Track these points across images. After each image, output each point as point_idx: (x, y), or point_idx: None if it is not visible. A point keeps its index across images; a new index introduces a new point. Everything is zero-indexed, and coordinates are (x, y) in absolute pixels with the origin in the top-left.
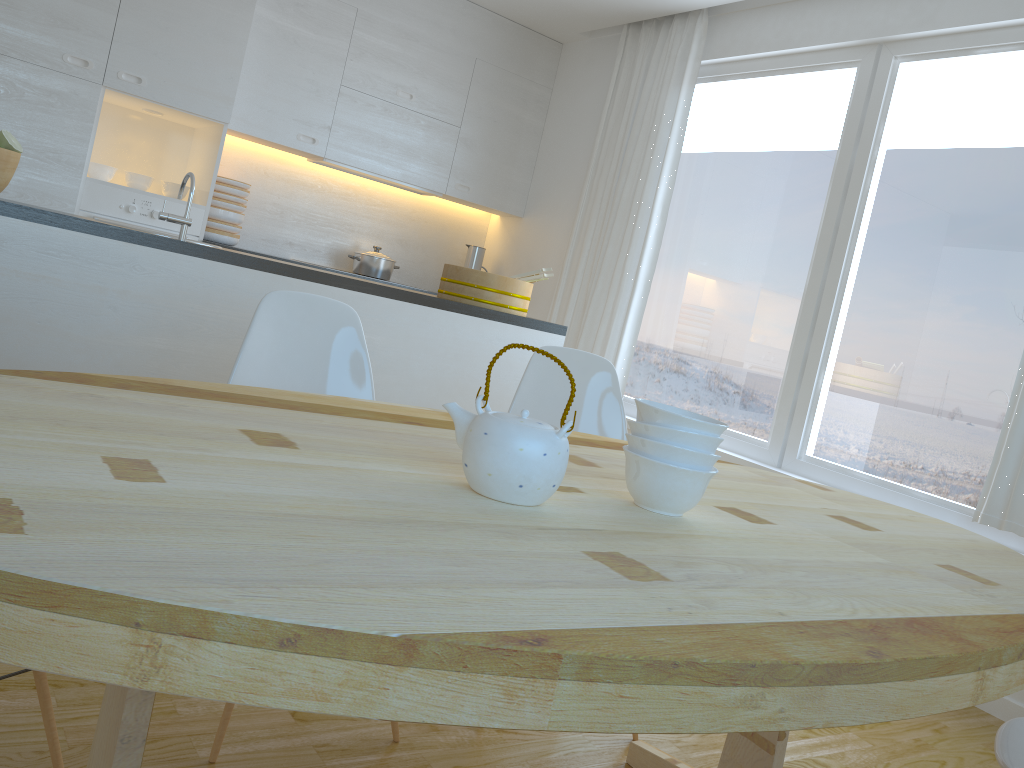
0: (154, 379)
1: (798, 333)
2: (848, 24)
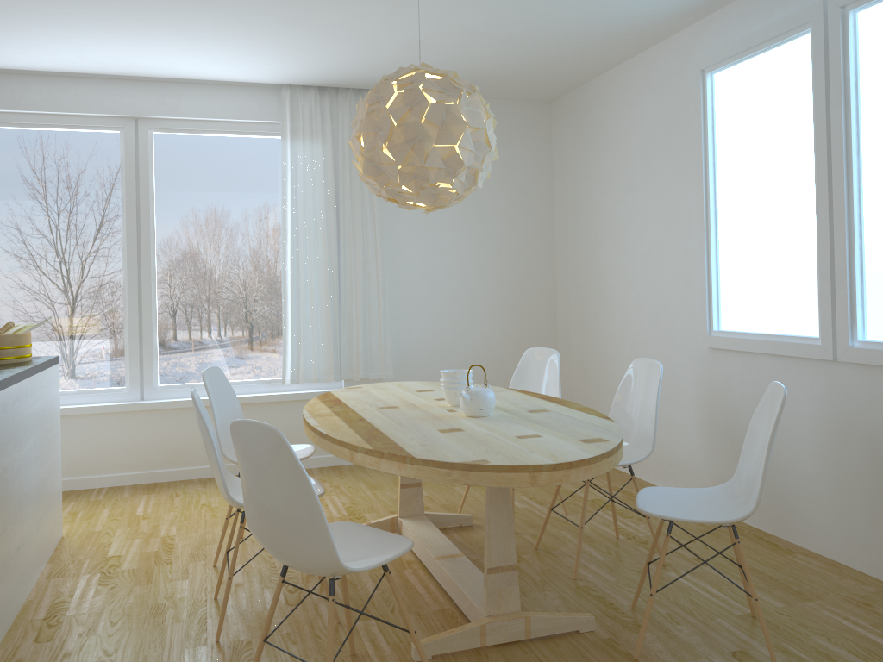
0: (356, 442)
1: (130, 311)
2: (112, 102)
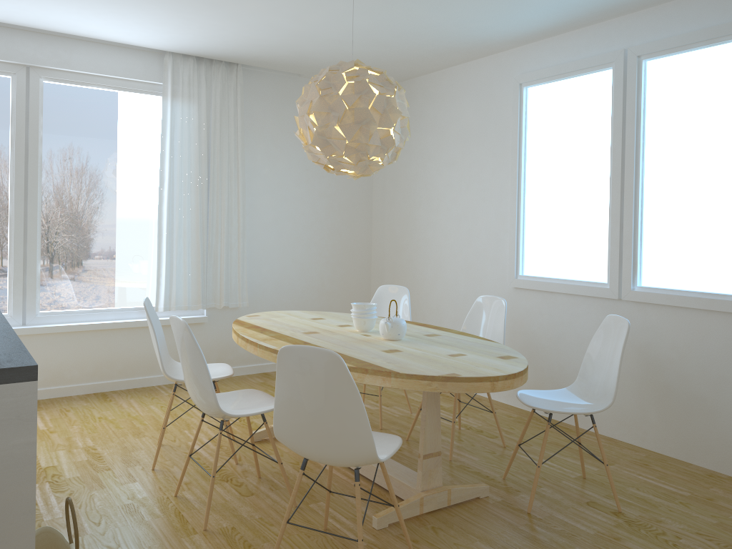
0: None
1: (15, 244)
2: (7, 49)
